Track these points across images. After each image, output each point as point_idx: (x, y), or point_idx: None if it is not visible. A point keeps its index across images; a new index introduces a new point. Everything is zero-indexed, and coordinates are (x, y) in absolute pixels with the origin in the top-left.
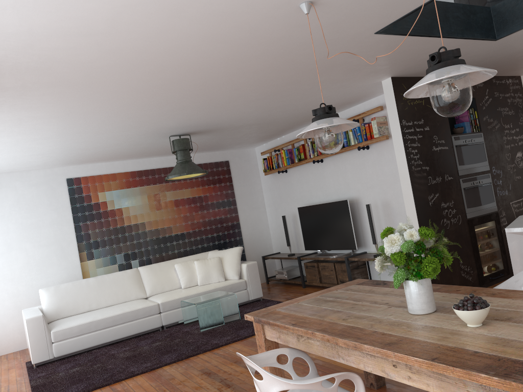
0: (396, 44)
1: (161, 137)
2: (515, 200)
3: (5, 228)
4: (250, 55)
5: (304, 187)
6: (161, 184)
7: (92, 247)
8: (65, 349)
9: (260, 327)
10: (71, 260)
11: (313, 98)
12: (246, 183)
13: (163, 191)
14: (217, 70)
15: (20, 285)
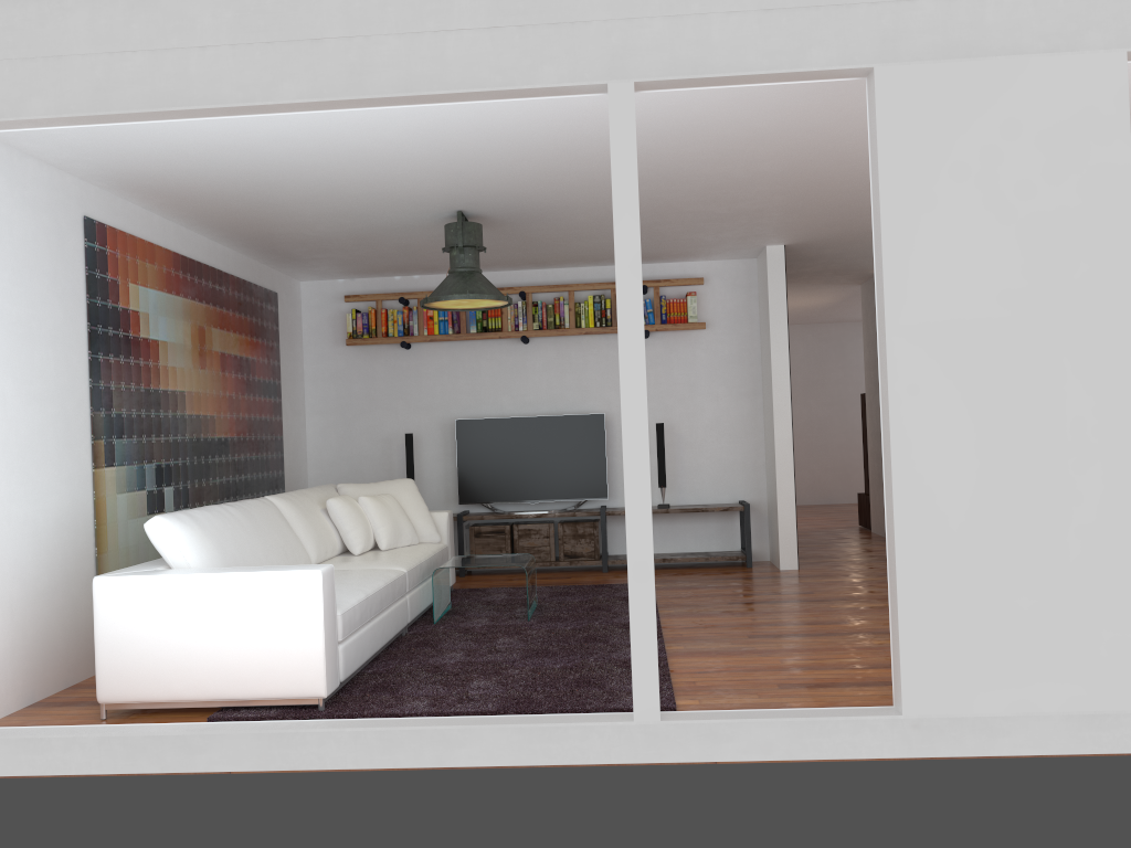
0: None
1: (443, 207)
2: None
3: None
4: None
5: (459, 384)
6: (208, 304)
7: (114, 432)
8: (351, 662)
9: None
10: (78, 456)
11: (693, 237)
12: (291, 354)
13: (209, 325)
14: None
15: None
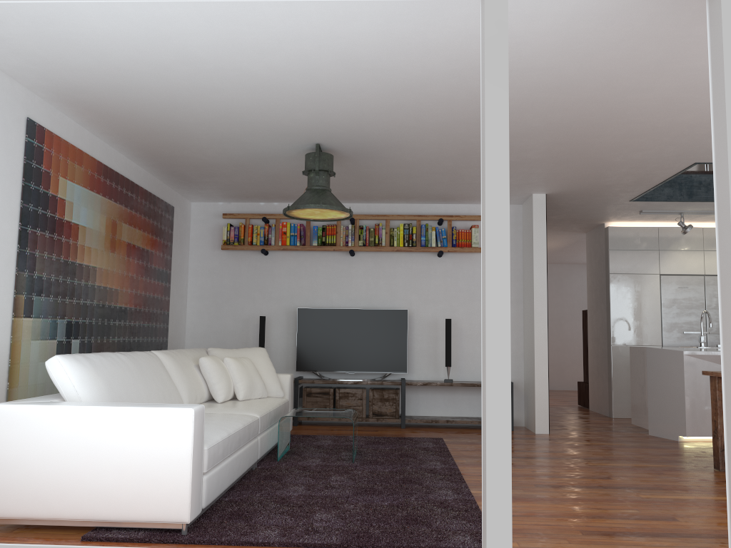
0: (655, 175)
1: (306, 139)
2: None
3: None
4: (681, 132)
5: (301, 282)
6: (121, 205)
7: (34, 290)
8: (212, 491)
9: None
10: (1, 306)
11: None
12: (180, 253)
13: (120, 220)
14: (646, 125)
15: None
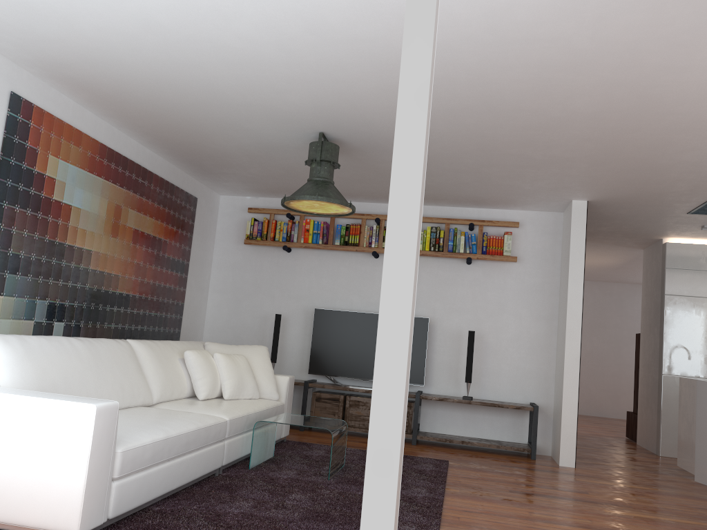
0: None
1: (308, 126)
2: None
3: None
4: None
5: (322, 282)
6: (128, 190)
7: (7, 267)
8: (128, 499)
9: None
10: None
11: (513, 183)
12: (203, 245)
13: (126, 205)
14: (690, 118)
15: None
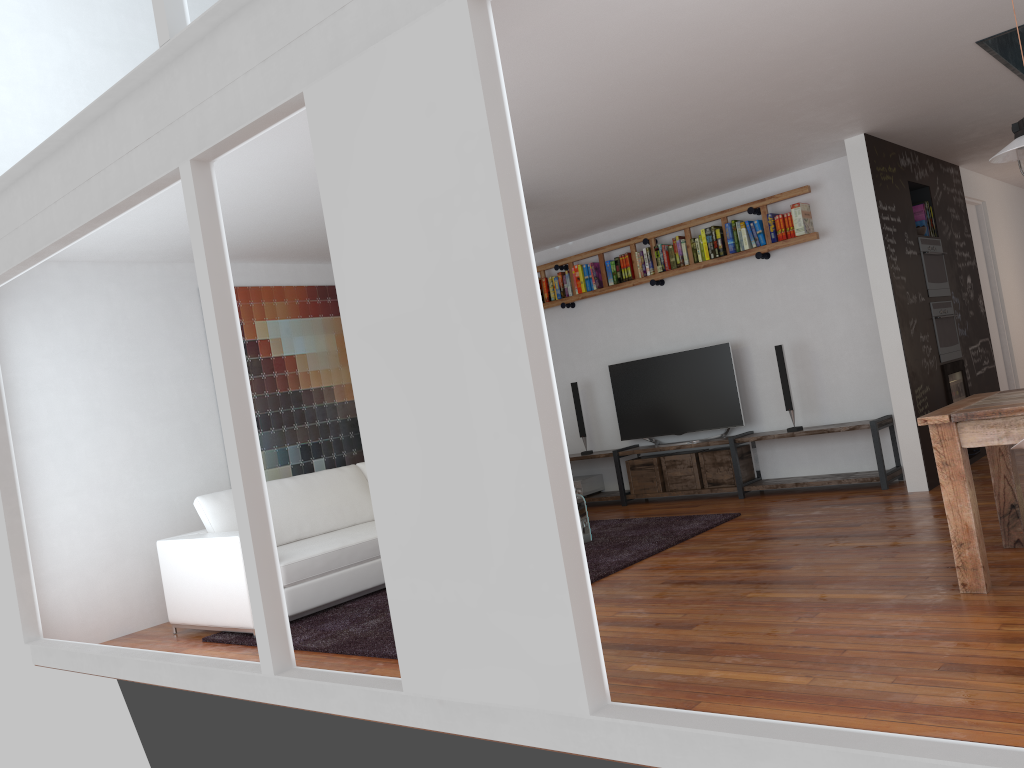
0: (961, 68)
1: None
2: (972, 346)
3: (91, 379)
4: (823, 48)
5: (614, 331)
6: None
7: None
8: (305, 600)
9: (954, 431)
10: (210, 451)
11: (734, 159)
12: None
13: None
14: (753, 67)
15: (119, 498)
